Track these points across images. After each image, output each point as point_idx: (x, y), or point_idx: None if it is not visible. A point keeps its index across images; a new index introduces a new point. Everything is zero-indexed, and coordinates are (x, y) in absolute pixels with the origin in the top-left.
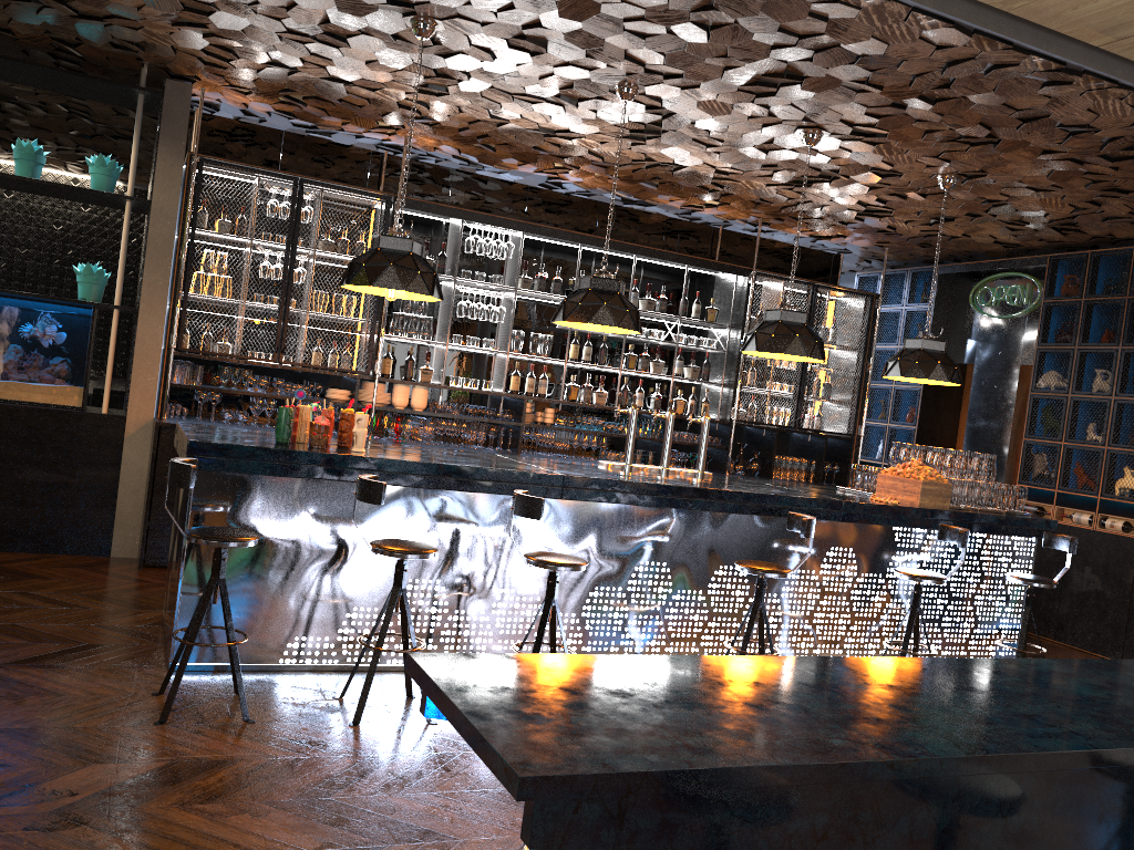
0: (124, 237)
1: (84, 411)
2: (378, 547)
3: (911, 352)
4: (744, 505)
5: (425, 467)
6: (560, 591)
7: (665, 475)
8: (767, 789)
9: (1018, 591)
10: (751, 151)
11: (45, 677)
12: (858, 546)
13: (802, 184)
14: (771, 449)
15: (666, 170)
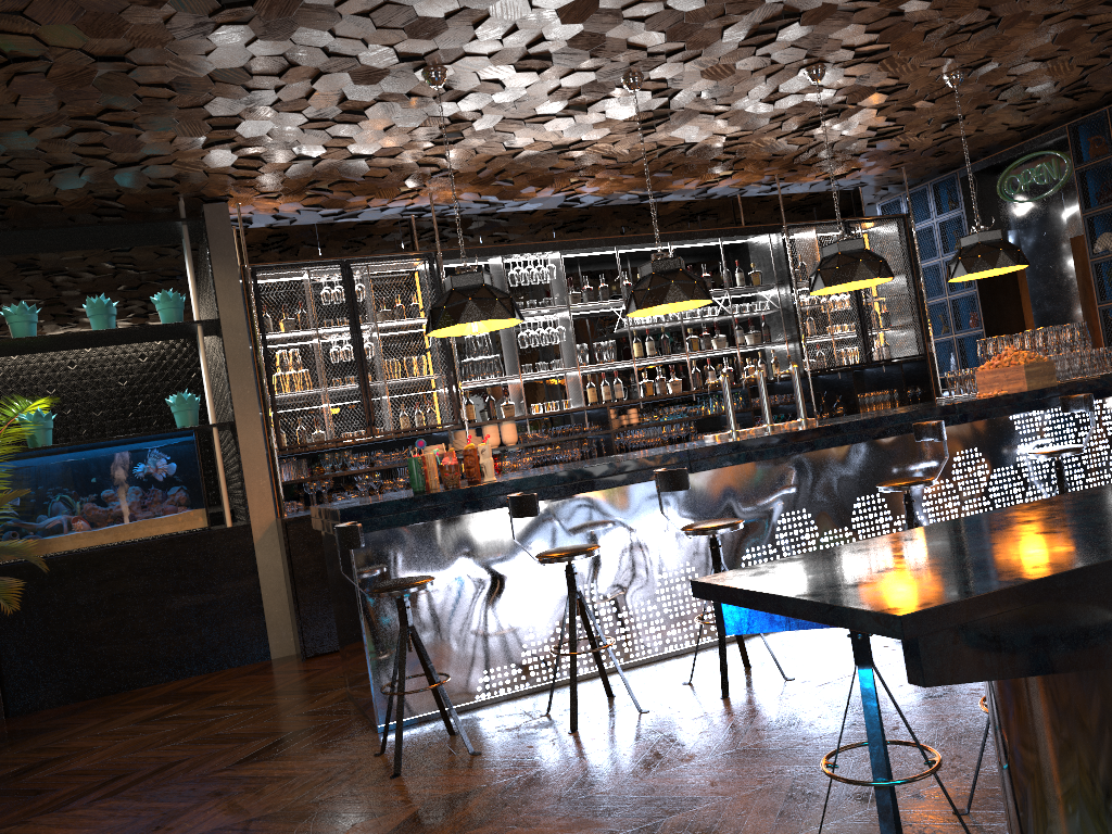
0: (204, 359)
1: (211, 529)
2: (545, 557)
3: (970, 248)
4: (863, 432)
5: (558, 476)
6: None
7: (773, 430)
8: None
9: None
10: (758, 106)
11: (271, 767)
12: (982, 444)
13: (811, 126)
14: (851, 390)
15: (677, 154)
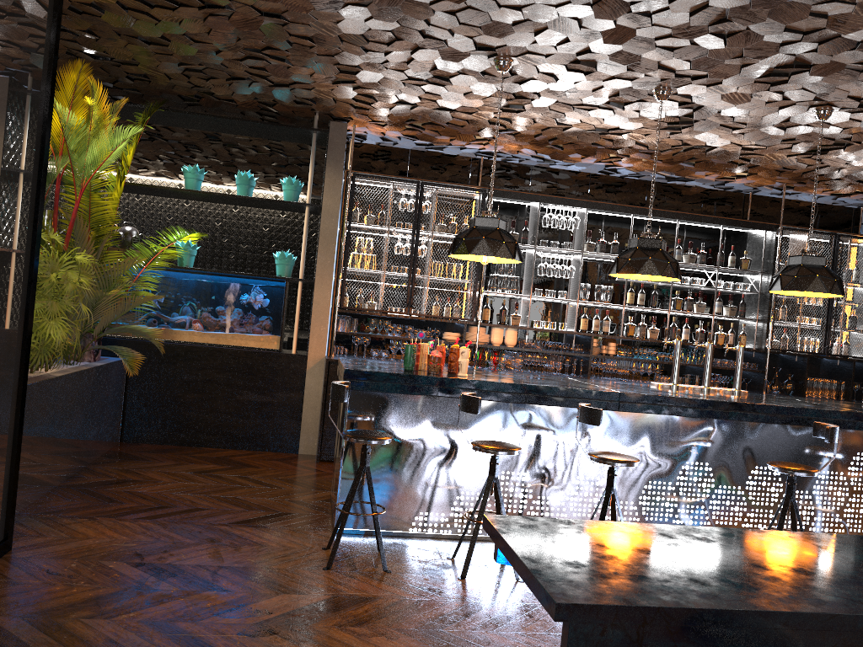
0: (305, 231)
1: (280, 352)
2: (476, 445)
3: None
4: (775, 416)
5: (511, 387)
6: (620, 484)
7: (705, 392)
8: (765, 631)
9: None
10: (771, 129)
11: (254, 533)
12: None
13: (818, 152)
14: (803, 372)
15: (700, 152)
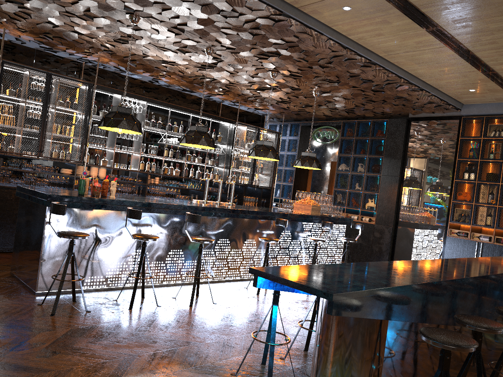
0: None
1: None
2: (137, 236)
3: (304, 157)
4: (256, 216)
5: (143, 204)
6: (191, 252)
7: (221, 205)
8: (376, 295)
9: (340, 244)
10: (247, 76)
11: None
12: (292, 230)
13: (262, 90)
14: (242, 193)
15: (207, 80)
